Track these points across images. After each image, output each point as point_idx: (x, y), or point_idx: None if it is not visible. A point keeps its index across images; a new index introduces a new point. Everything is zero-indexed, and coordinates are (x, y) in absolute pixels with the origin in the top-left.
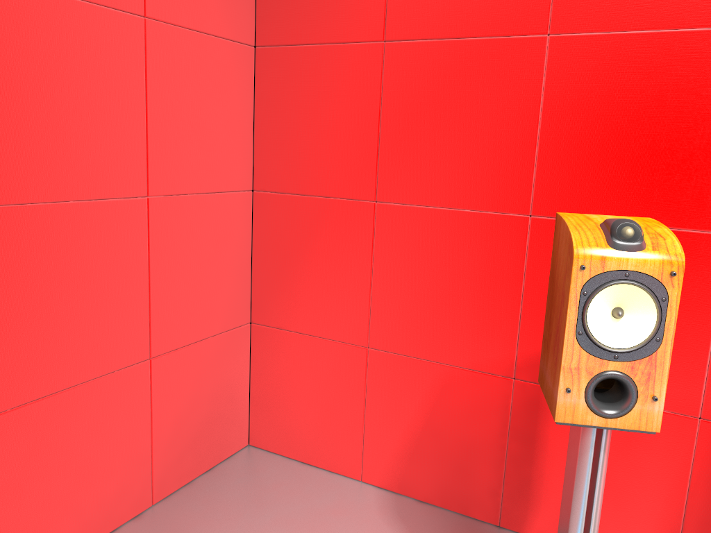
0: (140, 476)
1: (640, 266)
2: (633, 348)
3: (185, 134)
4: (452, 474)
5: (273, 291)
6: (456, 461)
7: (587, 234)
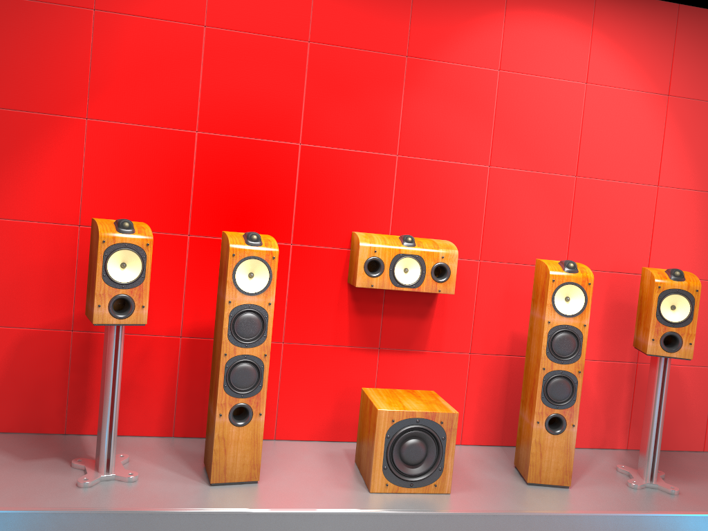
0: None
1: (132, 241)
2: (131, 281)
3: None
4: (29, 406)
5: None
6: (32, 395)
7: (106, 226)
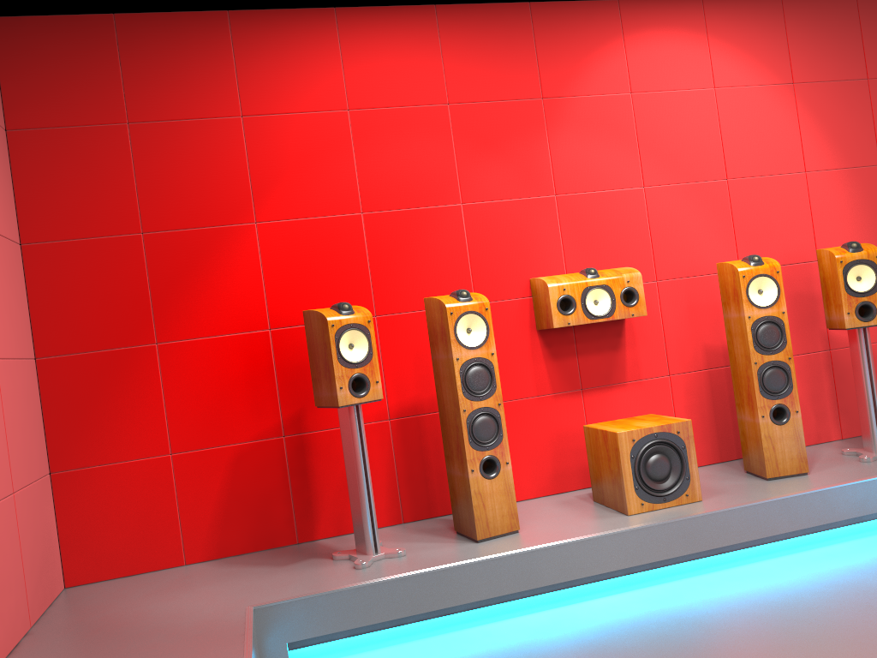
0: (22, 597)
1: (355, 320)
2: (363, 359)
3: (4, 311)
4: (257, 522)
5: (71, 437)
6: (258, 511)
7: (328, 311)
